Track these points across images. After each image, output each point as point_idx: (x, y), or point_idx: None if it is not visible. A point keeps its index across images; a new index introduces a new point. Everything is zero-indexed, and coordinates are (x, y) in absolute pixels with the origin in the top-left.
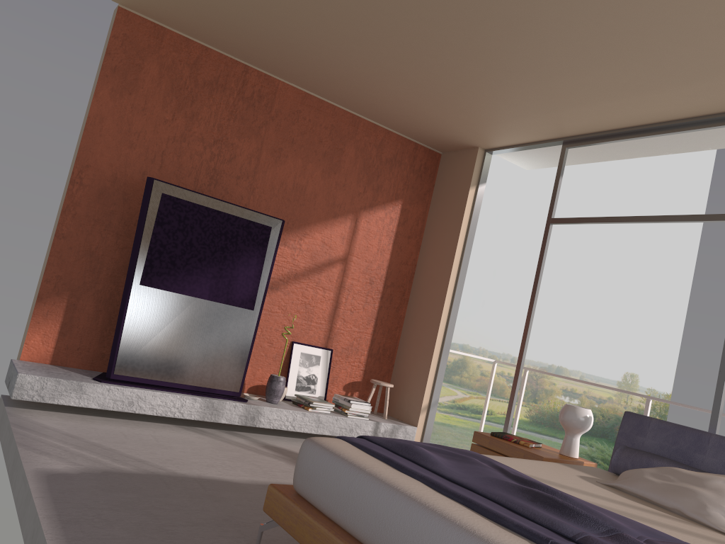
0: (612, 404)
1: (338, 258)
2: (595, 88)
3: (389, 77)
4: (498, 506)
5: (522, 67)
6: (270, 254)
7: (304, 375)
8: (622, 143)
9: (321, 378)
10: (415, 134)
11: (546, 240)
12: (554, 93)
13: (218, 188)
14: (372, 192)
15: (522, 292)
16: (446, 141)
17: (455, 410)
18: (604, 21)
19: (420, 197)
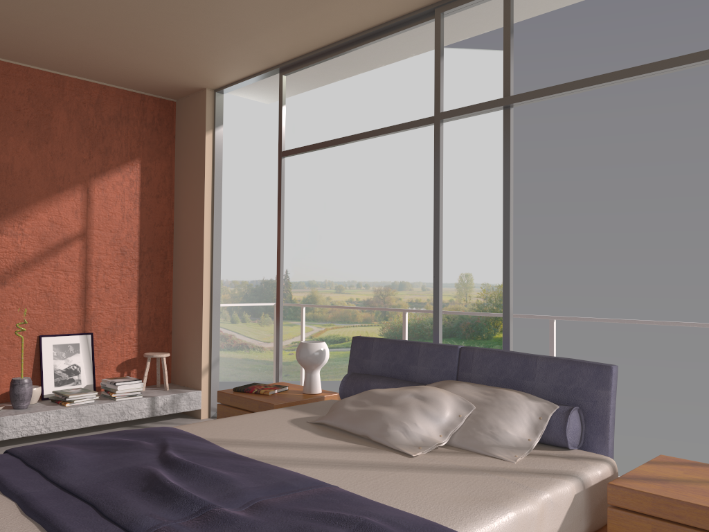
0: (454, 305)
1: (76, 235)
2: (271, 8)
3: (58, 26)
4: (90, 512)
5: None
6: None
7: (62, 367)
8: (335, 62)
9: (84, 366)
10: (135, 85)
11: (281, 175)
12: (236, 19)
13: None
14: (100, 156)
15: (355, 219)
16: (171, 87)
17: None
18: None
19: (161, 151)
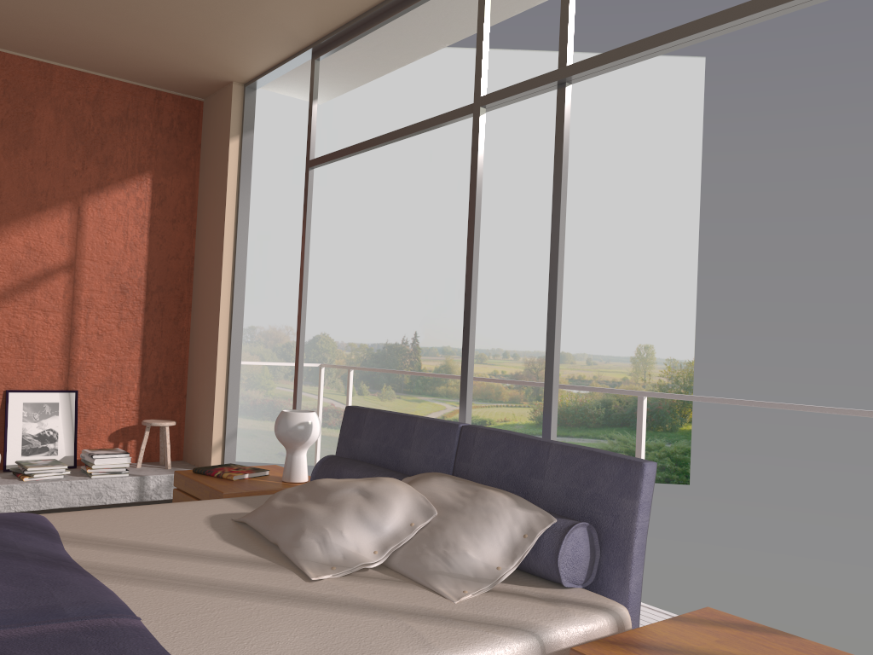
0: (629, 385)
1: (60, 266)
2: None
3: None
4: None
5: None
6: None
7: (33, 432)
8: (381, 40)
9: (64, 432)
10: (144, 77)
11: (308, 191)
12: None
13: None
14: (97, 167)
15: (503, 271)
16: (189, 80)
17: None
18: None
19: (181, 164)
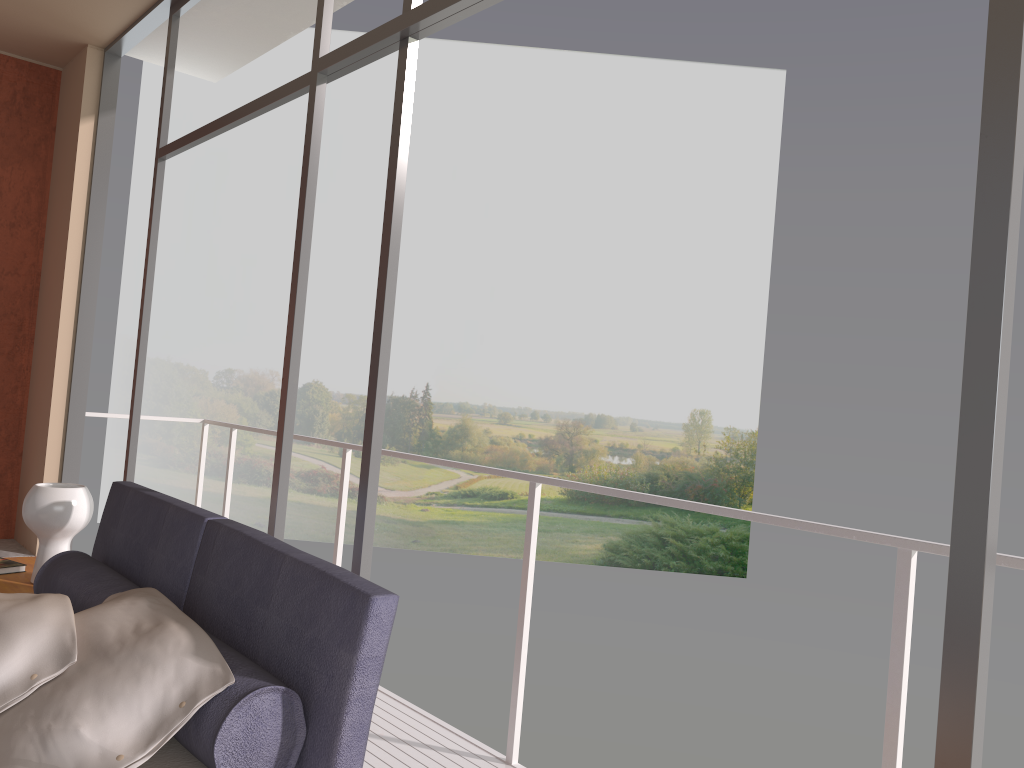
0: (679, 457)
1: None
2: None
3: None
4: None
5: None
6: None
7: None
8: None
9: None
10: None
11: (155, 190)
12: None
13: None
14: None
15: (536, 314)
16: (30, 40)
17: (460, 499)
18: None
19: (26, 151)
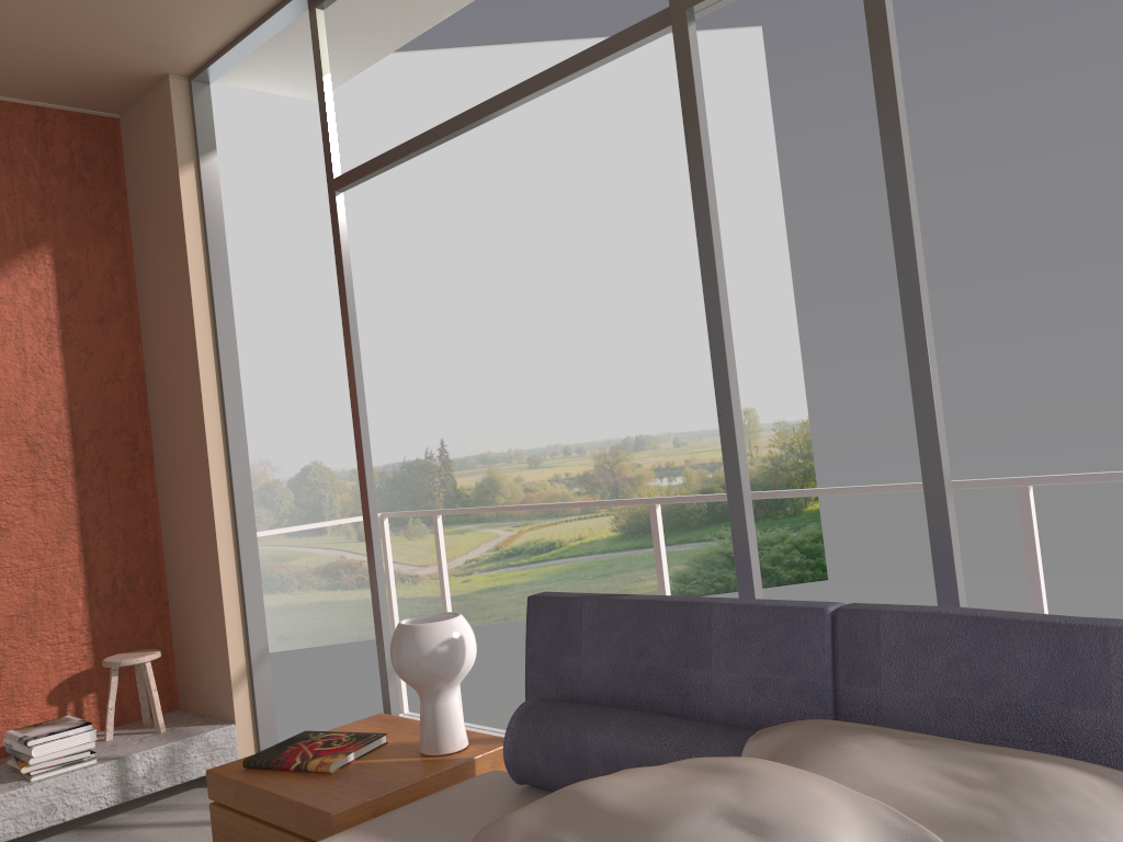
0: None
1: None
2: None
3: None
4: None
5: None
6: None
7: None
8: None
9: None
10: (12, 84)
11: (340, 232)
12: None
13: None
14: None
15: (547, 340)
16: (92, 81)
17: (504, 561)
18: None
19: (99, 225)
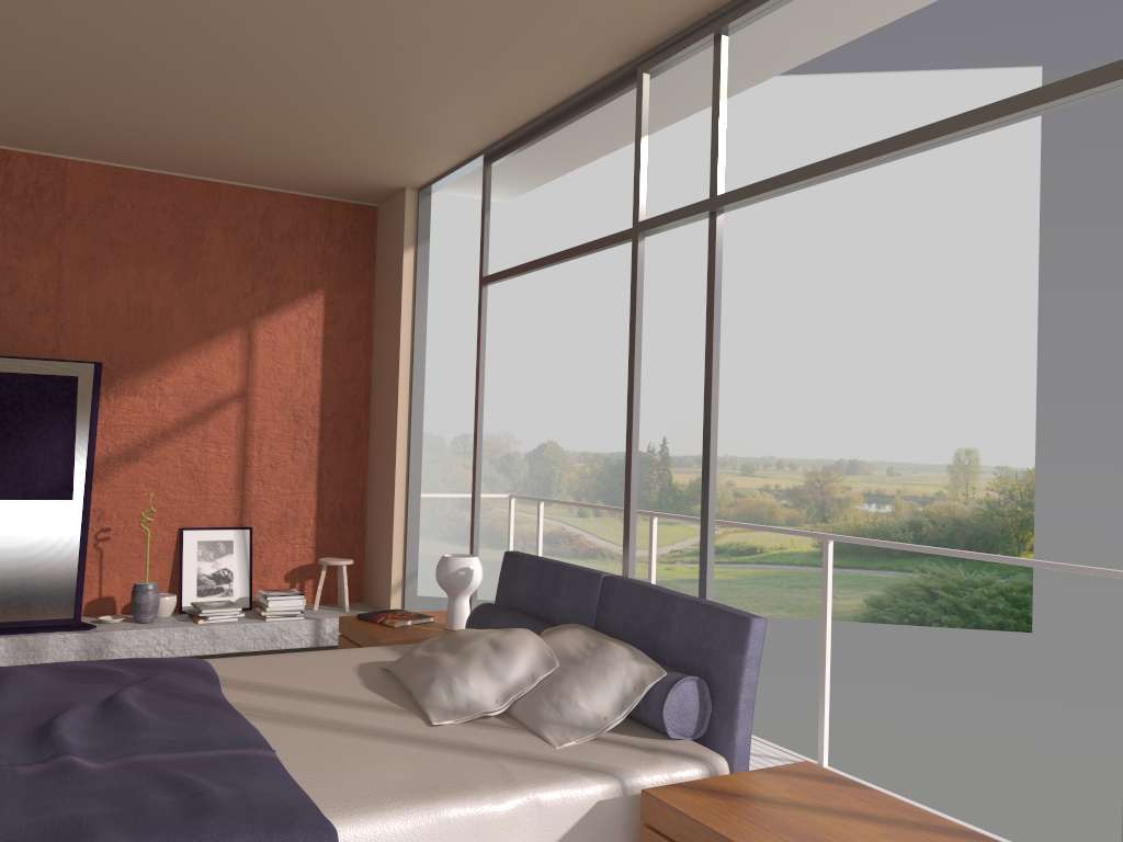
0: (945, 501)
1: (232, 395)
2: (417, 84)
3: (178, 126)
4: None
5: (298, 78)
6: (85, 415)
7: (208, 572)
8: (555, 144)
9: (239, 572)
10: (313, 188)
11: (481, 311)
12: (382, 100)
13: (2, 336)
14: (267, 288)
15: (775, 357)
16: (360, 189)
17: None
18: (297, 1)
19: (355, 277)
